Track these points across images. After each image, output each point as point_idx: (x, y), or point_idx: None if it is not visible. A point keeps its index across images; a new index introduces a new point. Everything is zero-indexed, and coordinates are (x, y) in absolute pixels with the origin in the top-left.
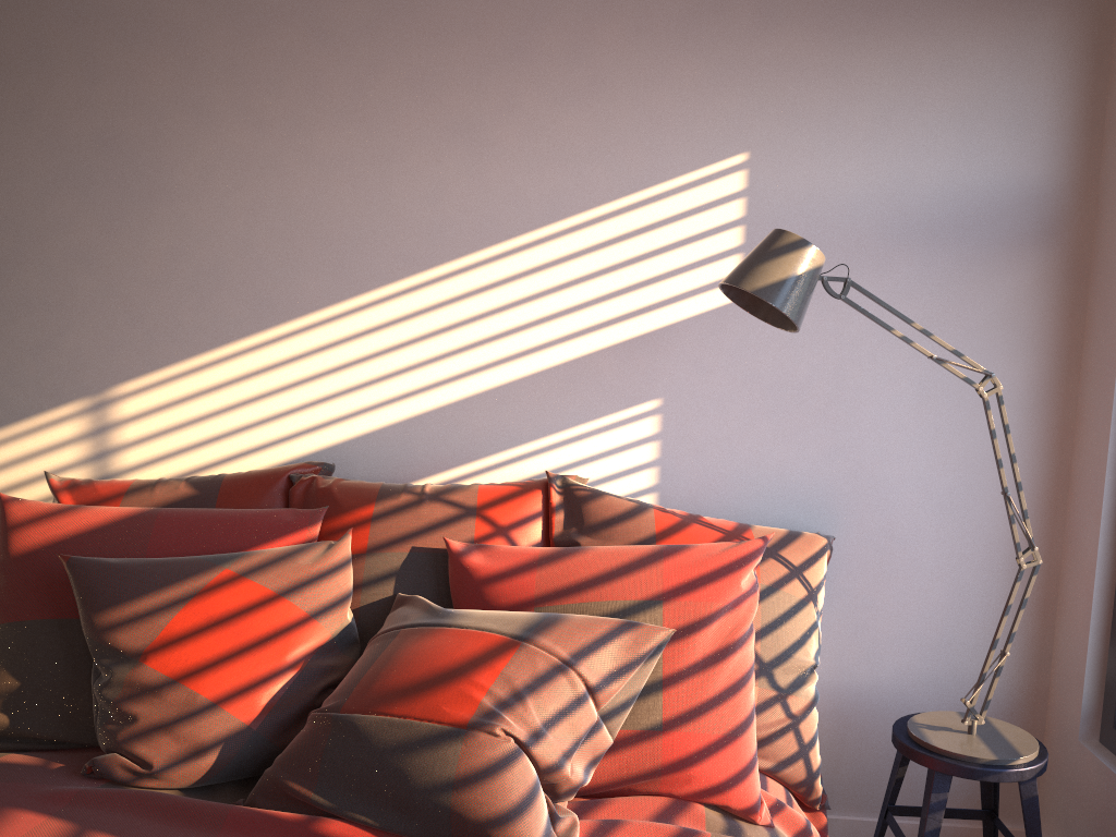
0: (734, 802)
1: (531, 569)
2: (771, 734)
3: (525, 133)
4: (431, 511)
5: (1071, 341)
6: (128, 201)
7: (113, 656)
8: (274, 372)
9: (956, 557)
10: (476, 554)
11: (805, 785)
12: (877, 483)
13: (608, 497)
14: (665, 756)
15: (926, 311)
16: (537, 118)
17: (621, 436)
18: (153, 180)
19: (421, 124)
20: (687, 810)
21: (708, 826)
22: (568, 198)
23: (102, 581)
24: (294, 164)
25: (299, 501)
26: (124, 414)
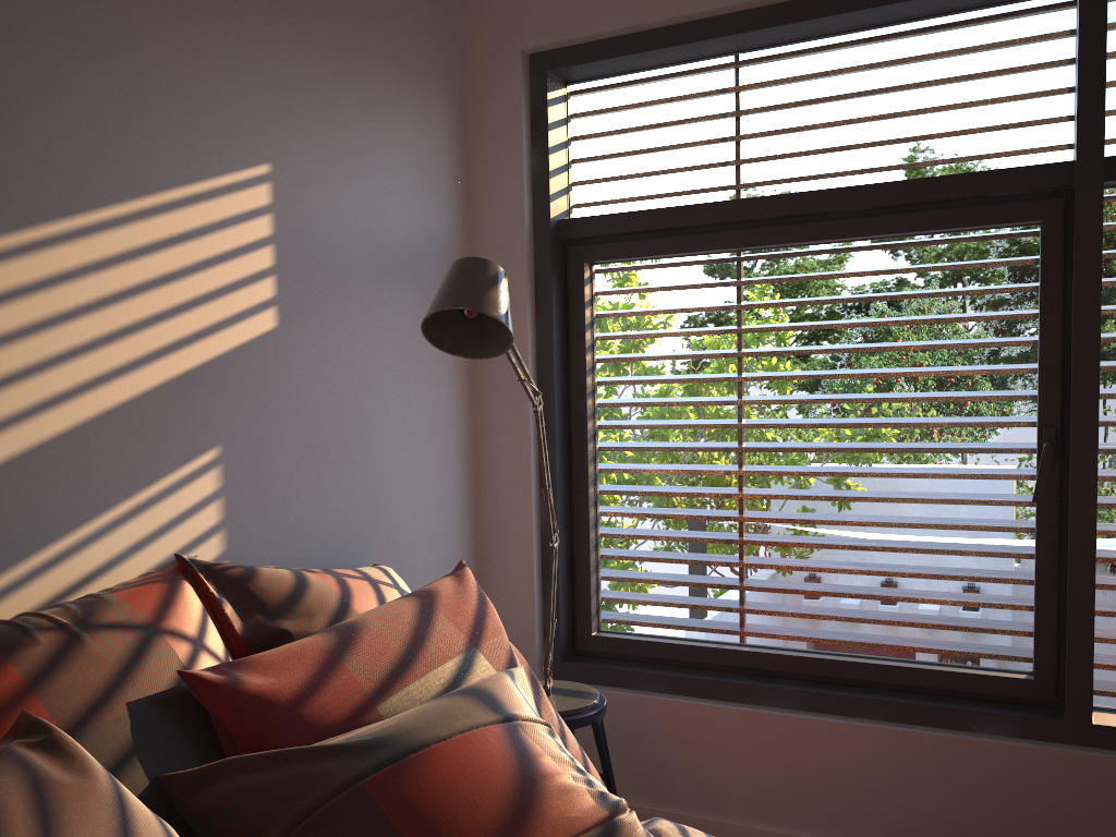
0: None
1: (336, 665)
2: None
3: (37, 74)
4: (105, 646)
5: (471, 368)
6: None
7: None
8: None
9: (434, 563)
10: (245, 675)
11: None
12: (387, 507)
13: (263, 569)
14: None
15: (400, 342)
16: (52, 56)
17: (186, 498)
18: None
19: None
20: None
21: None
22: (100, 181)
23: None
24: None
25: None
26: None
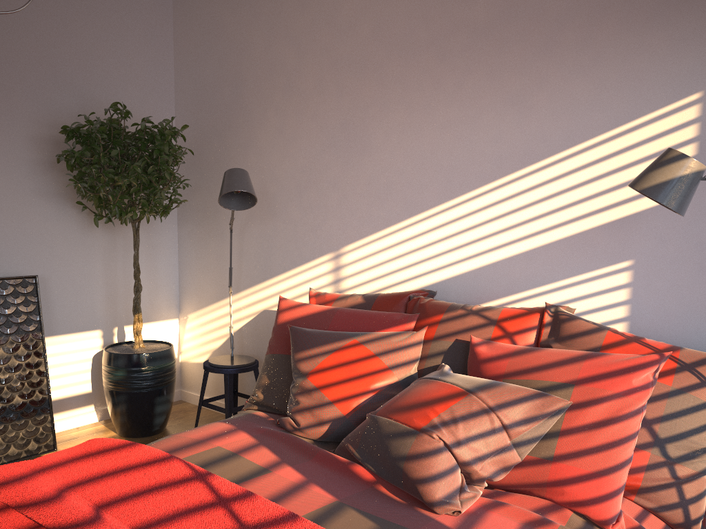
0: (591, 514)
1: (507, 357)
2: (655, 485)
3: (550, 96)
4: (471, 320)
5: None
6: (352, 154)
7: (298, 373)
8: (412, 240)
9: None
10: (484, 346)
11: (683, 527)
12: None
13: (579, 320)
14: (550, 476)
15: None
16: (558, 86)
17: (605, 283)
18: (363, 143)
19: (491, 98)
20: (559, 511)
21: (568, 523)
22: (575, 134)
23: (300, 338)
24: (426, 128)
25: (410, 310)
26: (347, 261)
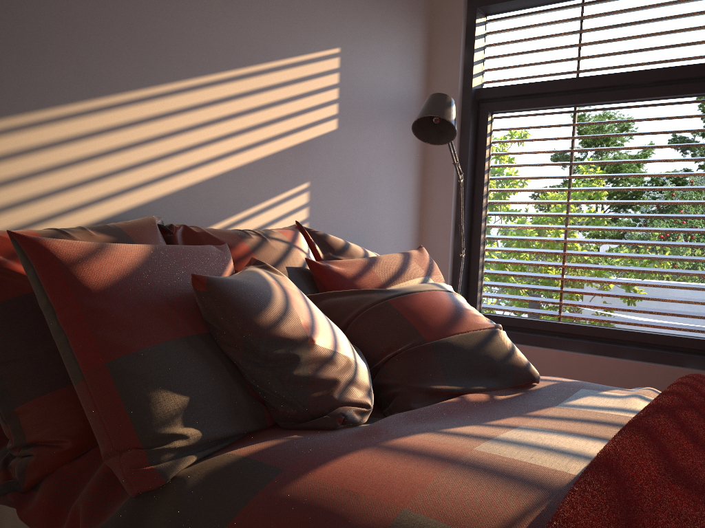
0: None
1: (369, 269)
2: None
3: None
4: (275, 245)
5: (423, 166)
6: None
7: (285, 346)
8: (93, 139)
9: None
10: (331, 265)
11: None
12: (378, 230)
13: (330, 235)
14: None
15: (390, 146)
16: None
17: (294, 203)
18: None
19: None
20: None
21: None
22: (272, 49)
23: (243, 291)
24: None
25: (181, 244)
26: None
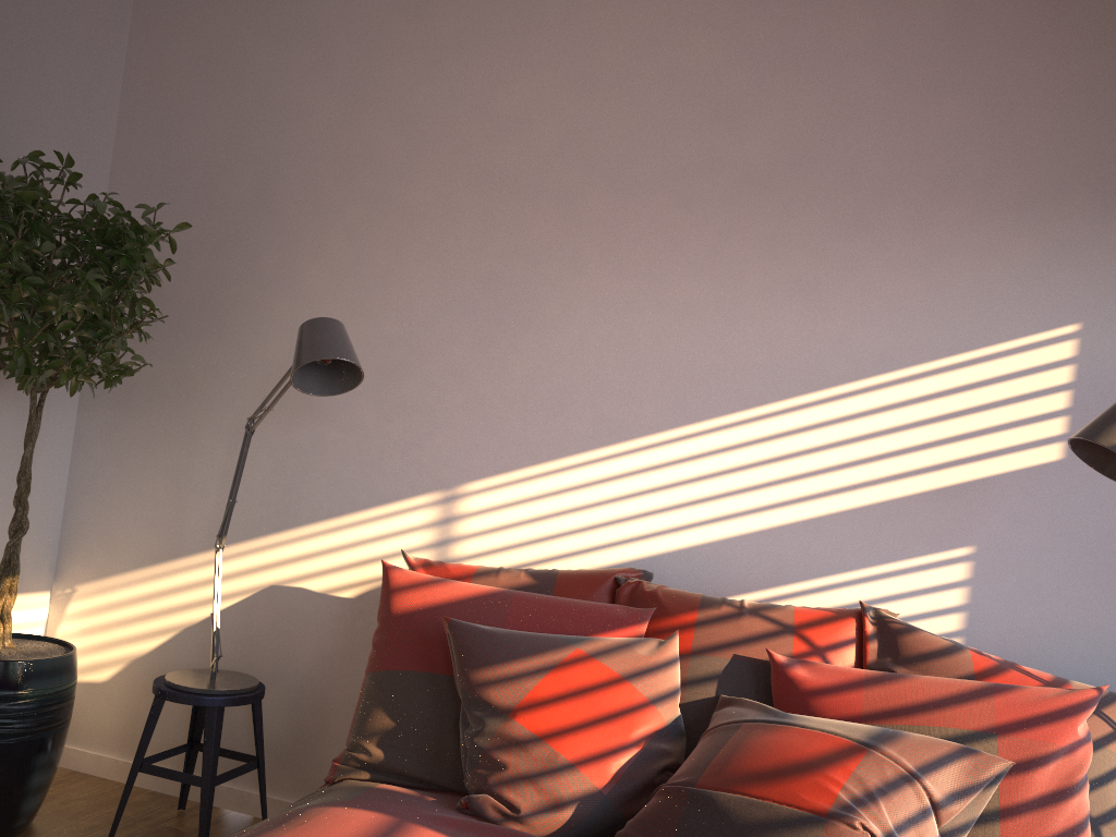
0: None
1: (857, 687)
2: None
3: (862, 293)
4: (750, 624)
5: None
6: (500, 329)
7: (485, 709)
8: (605, 484)
9: None
10: (799, 667)
11: None
12: None
13: (923, 633)
14: None
15: None
16: (874, 281)
17: (930, 578)
18: (524, 313)
19: (765, 281)
20: None
21: None
22: (897, 353)
23: (478, 643)
24: (648, 307)
25: (624, 601)
26: (469, 509)
